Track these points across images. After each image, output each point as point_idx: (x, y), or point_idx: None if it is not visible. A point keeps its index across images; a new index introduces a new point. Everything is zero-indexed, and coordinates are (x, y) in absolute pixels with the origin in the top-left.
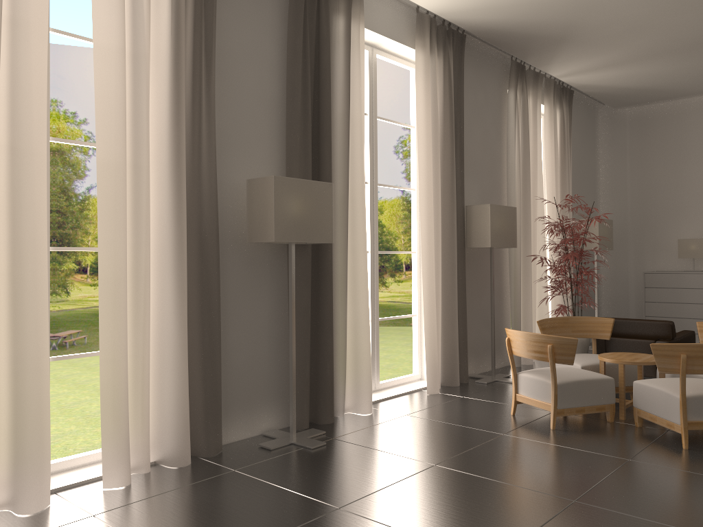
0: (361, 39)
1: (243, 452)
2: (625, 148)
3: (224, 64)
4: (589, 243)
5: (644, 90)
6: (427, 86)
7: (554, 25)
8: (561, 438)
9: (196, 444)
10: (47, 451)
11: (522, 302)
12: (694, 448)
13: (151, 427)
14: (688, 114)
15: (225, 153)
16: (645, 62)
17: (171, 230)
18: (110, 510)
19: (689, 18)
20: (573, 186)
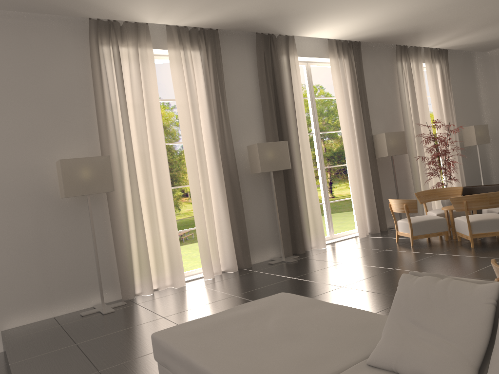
0: (296, 64)
1: (260, 265)
2: (495, 76)
3: (230, 96)
4: (470, 142)
5: (495, 40)
6: (338, 77)
7: (407, 28)
8: (412, 249)
9: (239, 263)
10: (182, 264)
11: (422, 183)
12: (477, 247)
13: (220, 256)
14: None
15: (236, 135)
16: (481, 30)
17: (216, 174)
18: (207, 284)
19: (487, 9)
20: (458, 107)
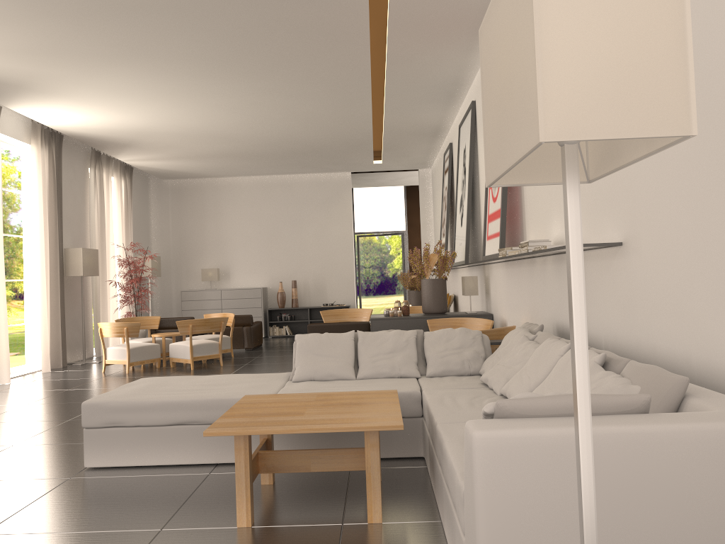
0: None
1: None
2: (169, 207)
3: None
4: (145, 272)
5: (179, 172)
6: (39, 170)
7: (123, 139)
8: (133, 375)
9: None
10: None
11: (101, 313)
12: (196, 369)
13: None
14: (207, 189)
15: None
16: (178, 160)
17: None
18: None
19: (199, 146)
20: (134, 233)
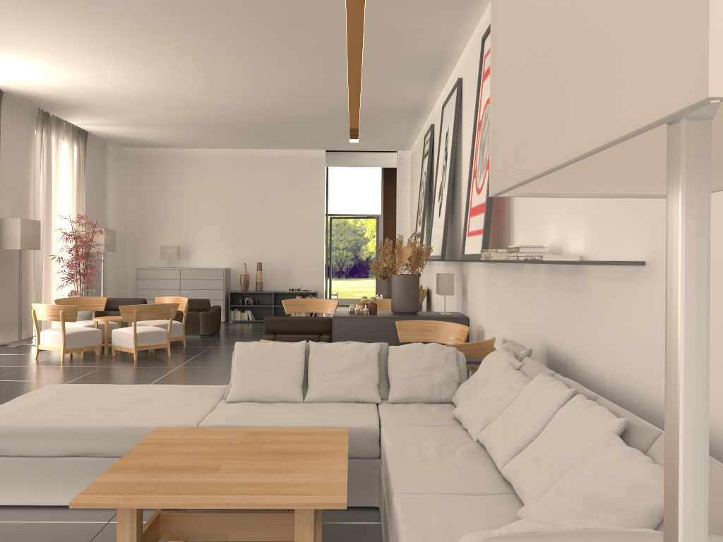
0: None
1: None
2: (128, 177)
3: None
4: (97, 247)
5: (140, 140)
6: None
7: (71, 100)
8: (67, 364)
9: None
10: None
11: (43, 289)
12: (140, 359)
13: None
14: (170, 160)
15: None
16: (137, 127)
17: None
18: None
19: (158, 112)
20: (87, 203)
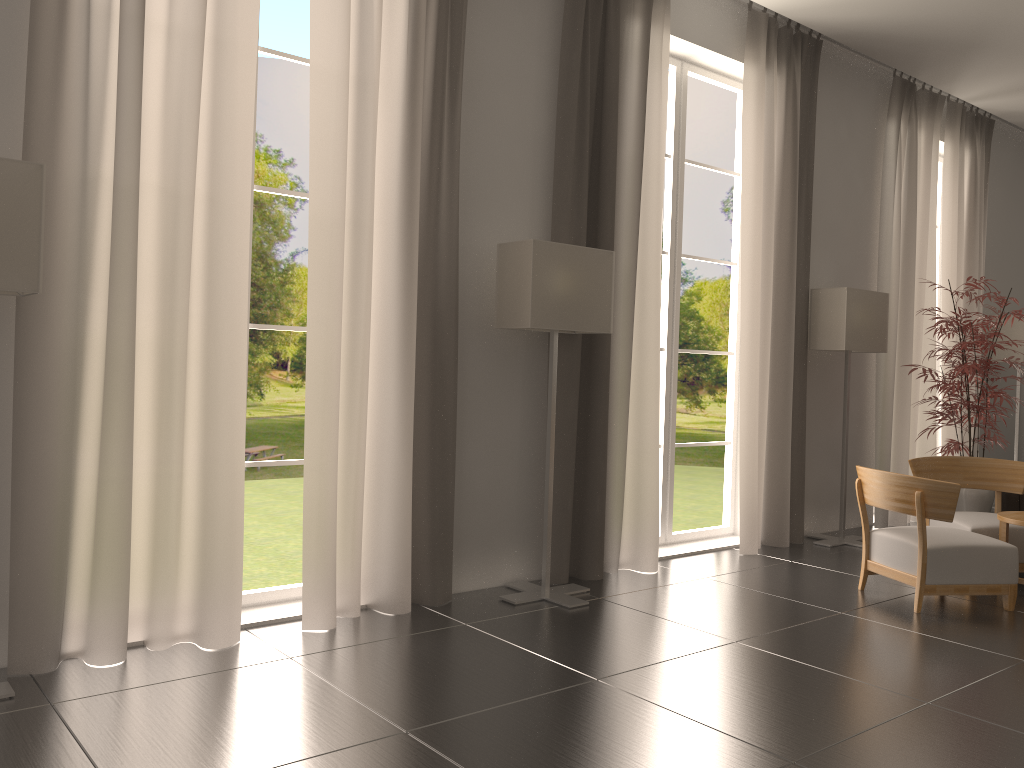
0: (664, 51)
1: (478, 604)
2: None
3: (474, 89)
4: (1008, 353)
5: None
6: (759, 115)
7: (958, 24)
8: (927, 625)
9: (418, 588)
10: (239, 575)
11: (893, 434)
12: None
13: (363, 560)
14: None
15: (471, 208)
16: None
17: (397, 308)
18: (310, 653)
19: None
20: (988, 266)
